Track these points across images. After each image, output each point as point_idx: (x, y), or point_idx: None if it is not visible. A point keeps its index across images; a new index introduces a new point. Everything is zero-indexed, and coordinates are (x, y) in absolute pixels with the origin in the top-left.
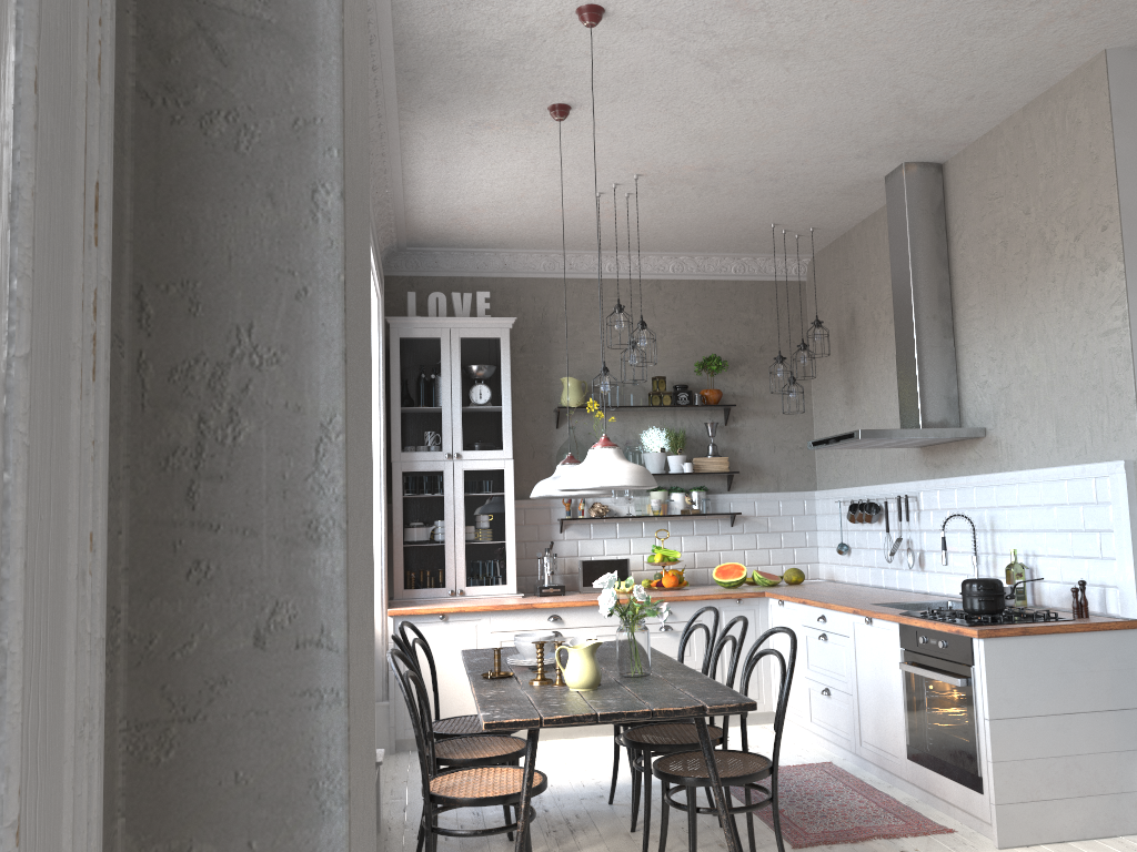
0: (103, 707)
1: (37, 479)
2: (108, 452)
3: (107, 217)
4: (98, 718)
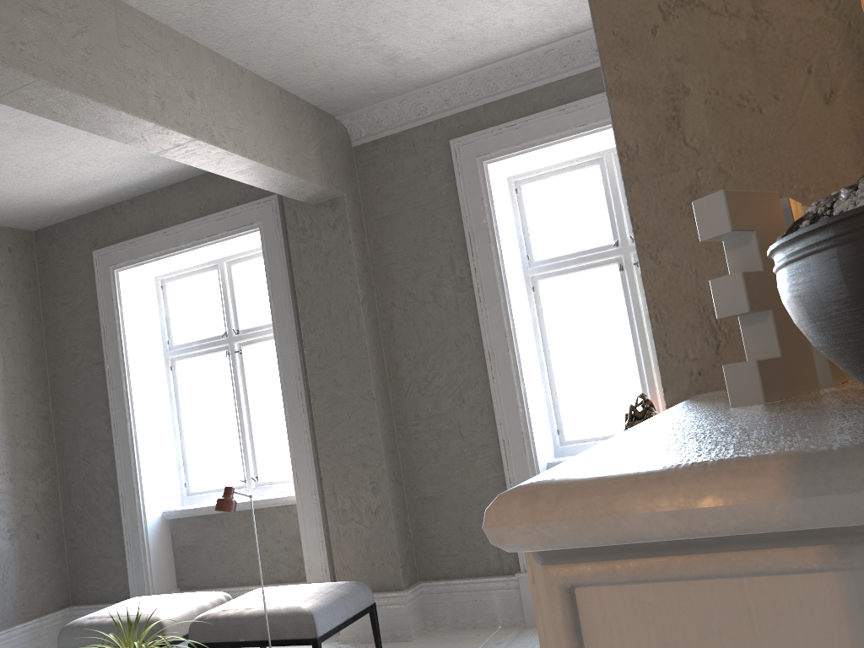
0: (312, 449)
1: (294, 427)
2: (308, 420)
3: (303, 394)
4: (310, 450)
